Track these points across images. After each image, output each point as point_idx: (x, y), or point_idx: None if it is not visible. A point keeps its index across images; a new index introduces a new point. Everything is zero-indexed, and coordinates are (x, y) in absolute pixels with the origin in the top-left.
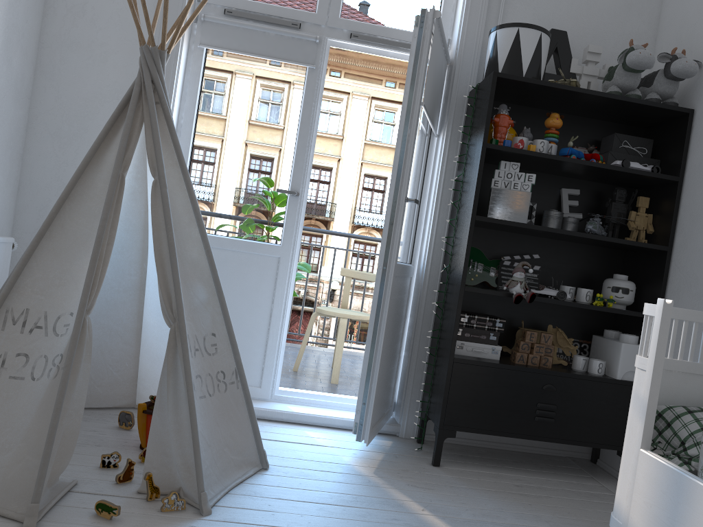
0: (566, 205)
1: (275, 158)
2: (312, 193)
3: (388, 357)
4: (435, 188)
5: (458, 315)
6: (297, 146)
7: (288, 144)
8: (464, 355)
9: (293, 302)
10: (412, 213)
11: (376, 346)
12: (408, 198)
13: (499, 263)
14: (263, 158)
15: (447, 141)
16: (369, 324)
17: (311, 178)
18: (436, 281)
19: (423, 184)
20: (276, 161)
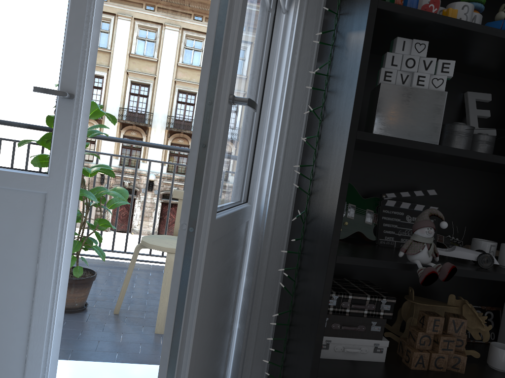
0: (474, 116)
1: (35, 38)
2: (181, 113)
3: (208, 362)
4: (283, 89)
5: (324, 305)
6: (69, 20)
7: (55, 17)
8: (331, 360)
9: (167, 197)
10: (247, 127)
11: (178, 374)
12: (235, 97)
13: (379, 203)
14: (14, 39)
15: (301, 15)
16: (165, 331)
17: (179, 100)
18: (285, 230)
19: (265, 83)
20: (36, 44)
